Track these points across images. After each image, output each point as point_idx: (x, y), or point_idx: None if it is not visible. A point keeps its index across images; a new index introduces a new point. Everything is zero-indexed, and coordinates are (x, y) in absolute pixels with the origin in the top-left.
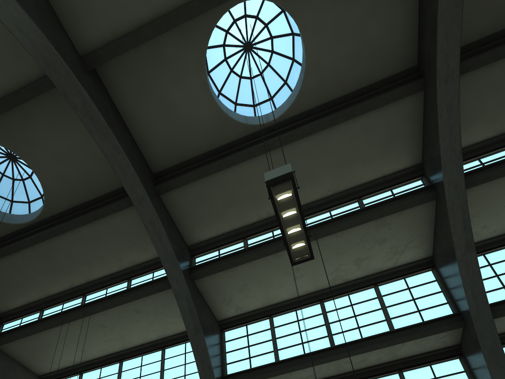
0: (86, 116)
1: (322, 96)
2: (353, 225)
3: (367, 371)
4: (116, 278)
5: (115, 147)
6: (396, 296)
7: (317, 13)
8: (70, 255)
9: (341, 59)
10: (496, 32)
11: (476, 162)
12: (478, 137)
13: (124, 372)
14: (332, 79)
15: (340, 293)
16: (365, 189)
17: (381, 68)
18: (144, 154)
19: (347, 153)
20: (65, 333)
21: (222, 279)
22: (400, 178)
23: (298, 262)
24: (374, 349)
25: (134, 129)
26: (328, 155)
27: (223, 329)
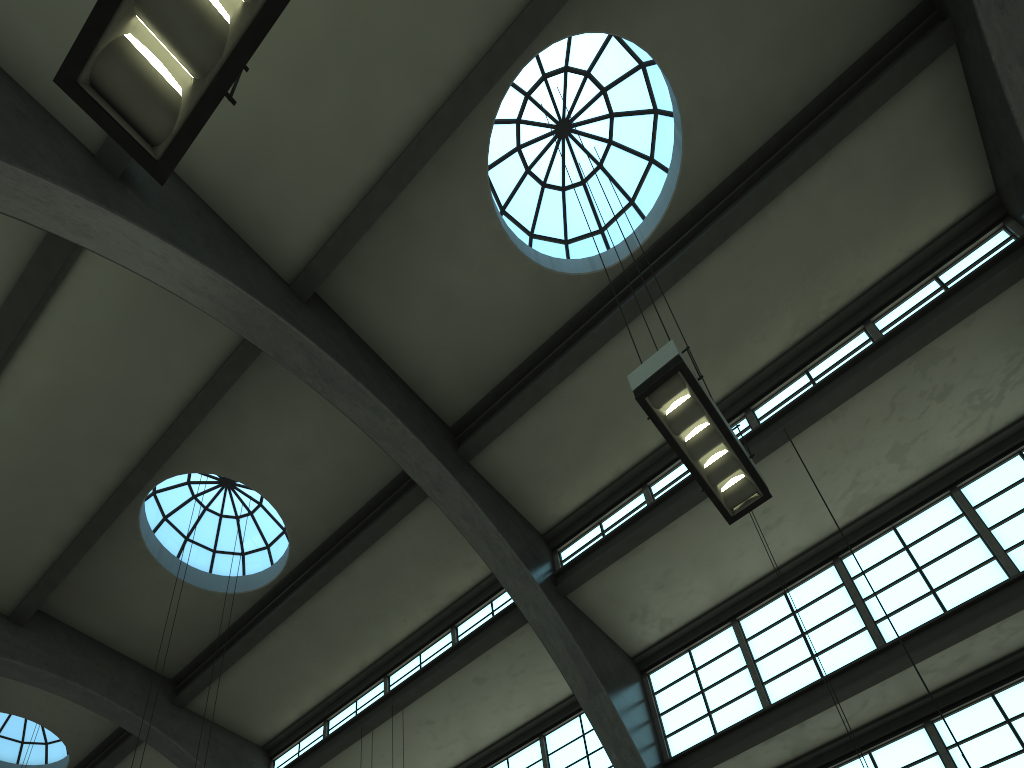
0: (319, 378)
1: (730, 157)
2: (865, 383)
3: (977, 680)
4: (431, 631)
5: (375, 410)
6: (1009, 498)
7: (677, 8)
8: (348, 615)
9: (751, 69)
10: None
11: None
12: None
13: None
14: (742, 115)
15: (873, 531)
16: (875, 298)
17: (844, 44)
18: (426, 400)
19: (815, 242)
20: (370, 751)
21: (619, 577)
22: (952, 245)
23: (740, 513)
24: (980, 629)
25: (400, 363)
26: (773, 264)
27: (644, 671)
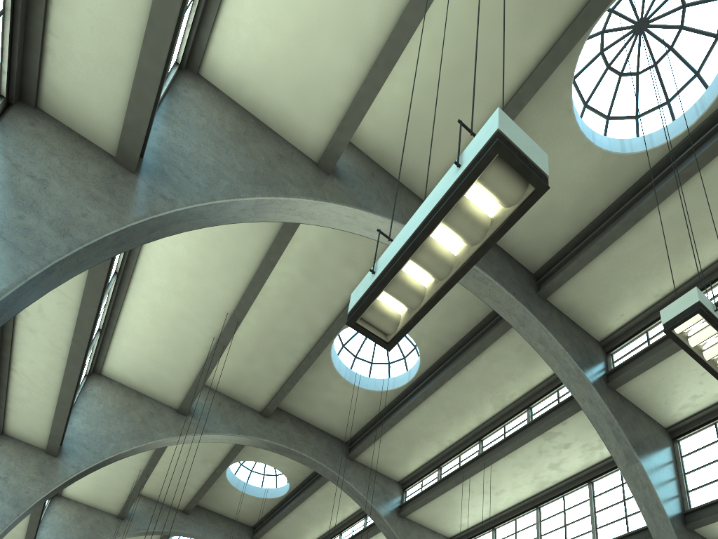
0: (274, 449)
1: (442, 348)
2: (518, 446)
3: None
4: (357, 516)
5: (300, 455)
6: (608, 496)
7: None
8: (318, 509)
9: (439, 321)
10: (584, 228)
11: (642, 337)
12: (635, 310)
13: None
14: (441, 335)
15: (554, 496)
16: (533, 395)
17: (481, 308)
18: (332, 434)
19: (490, 379)
20: None
21: (428, 510)
22: None
23: None
24: None
25: (317, 423)
26: (472, 388)
27: None
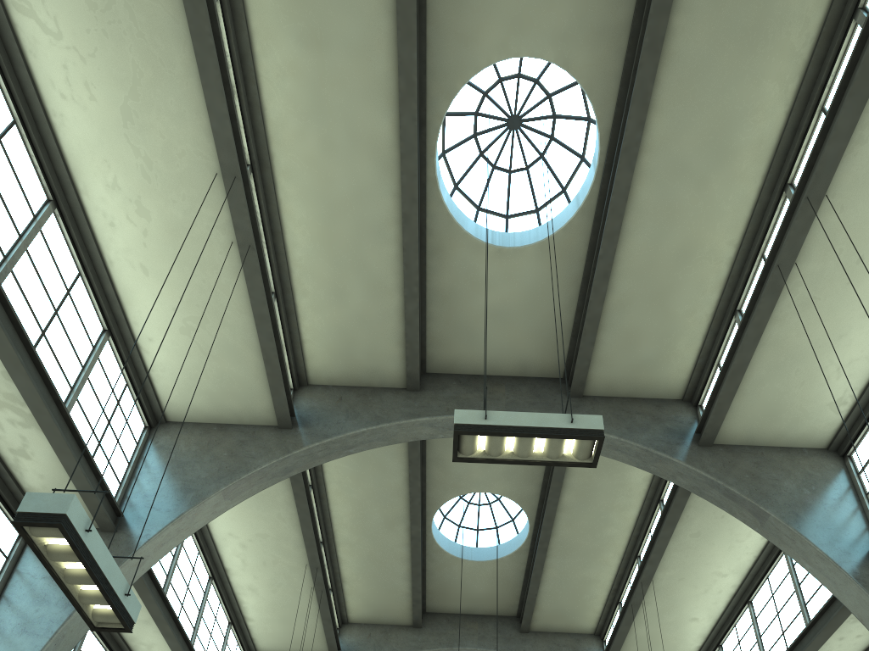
0: (445, 431)
1: (616, 39)
2: (866, 91)
3: None
4: (649, 510)
5: None
6: None
7: (494, 17)
8: (583, 531)
9: None
10: None
11: None
12: None
13: (758, 618)
14: (599, 7)
15: None
16: None
17: None
18: (534, 375)
19: (738, 16)
20: (653, 616)
21: (751, 403)
22: None
23: (594, 458)
24: None
25: (501, 368)
26: (712, 71)
27: (845, 454)
